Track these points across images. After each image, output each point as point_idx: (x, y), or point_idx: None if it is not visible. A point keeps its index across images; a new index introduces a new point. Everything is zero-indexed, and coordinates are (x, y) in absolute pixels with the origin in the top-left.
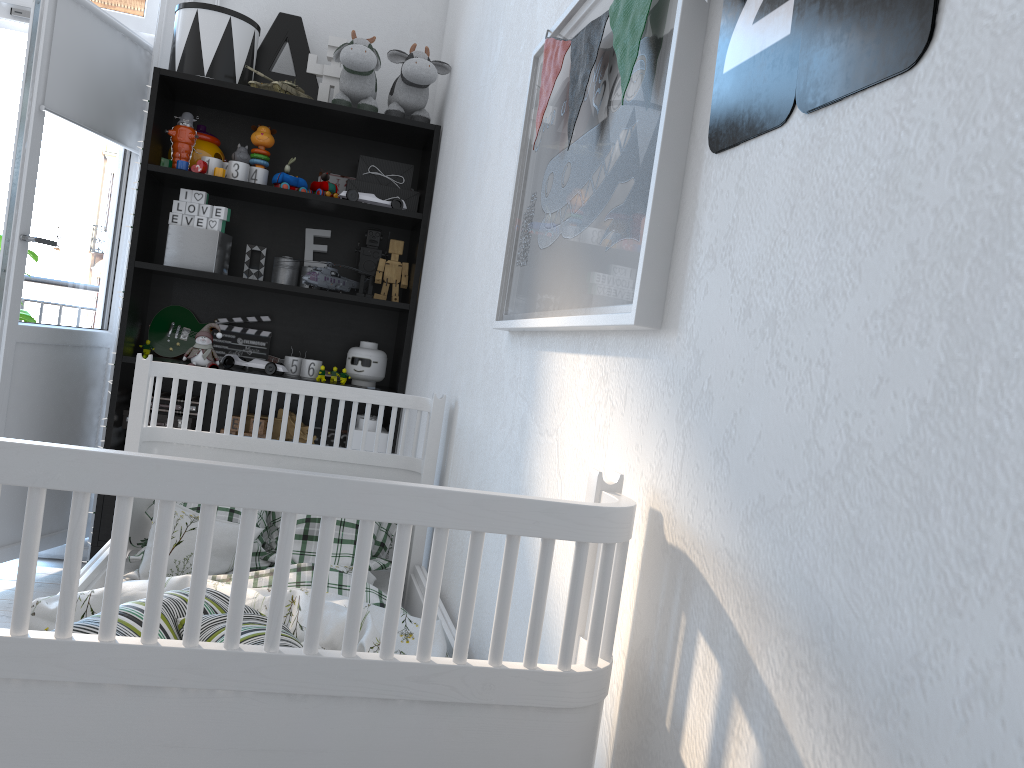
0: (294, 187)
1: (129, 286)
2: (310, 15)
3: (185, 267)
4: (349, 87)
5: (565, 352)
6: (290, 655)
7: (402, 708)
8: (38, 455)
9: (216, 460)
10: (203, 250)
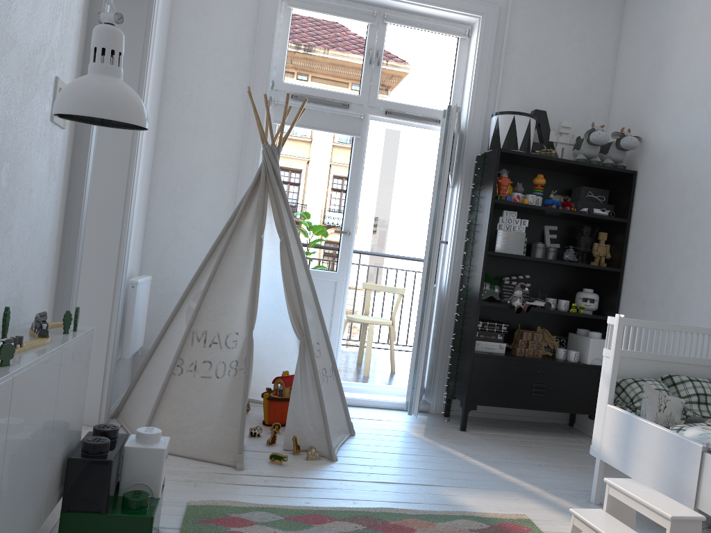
0: (556, 206)
1: (485, 264)
2: (541, 107)
3: (506, 252)
4: (588, 152)
5: None
6: None
7: None
8: None
9: (631, 364)
10: (516, 243)
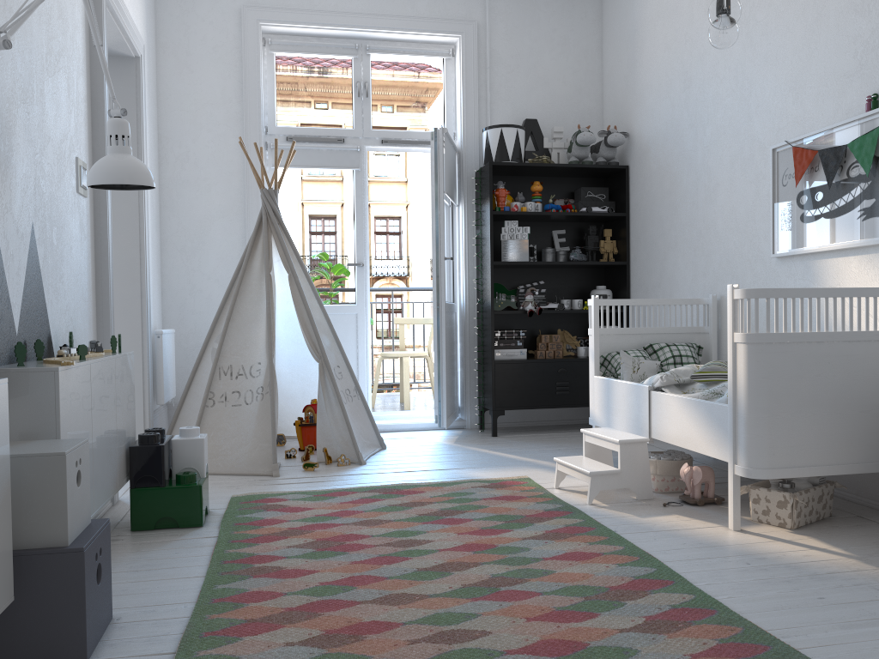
0: (556, 210)
1: (492, 275)
2: (534, 115)
3: (513, 261)
4: (579, 153)
5: (836, 257)
6: (848, 331)
7: (872, 342)
8: (794, 290)
9: (617, 340)
10: (521, 250)
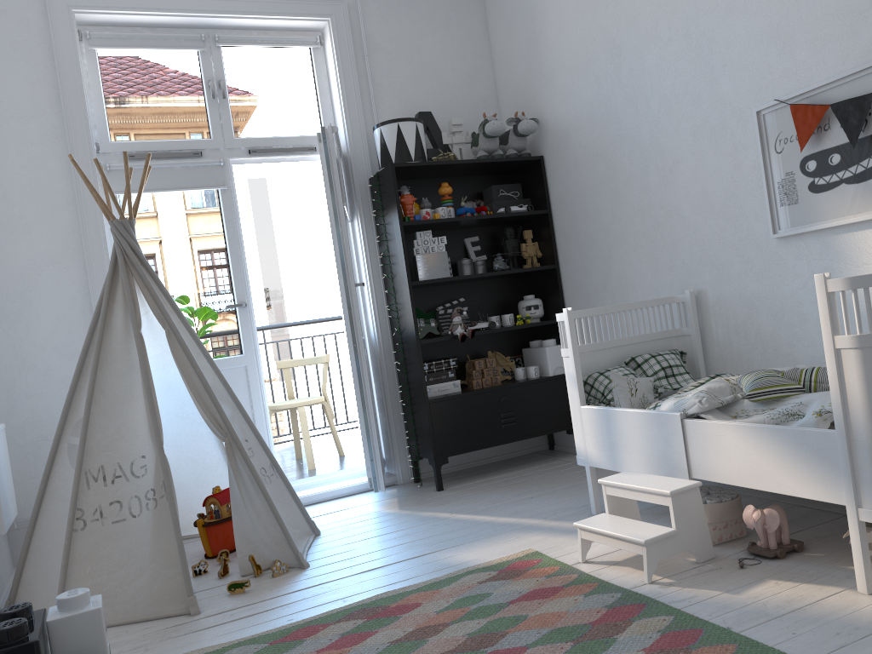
0: (471, 214)
1: (412, 298)
2: (425, 108)
3: (432, 278)
4: (488, 146)
5: (869, 229)
6: None
7: None
8: None
9: (592, 357)
10: (440, 265)
